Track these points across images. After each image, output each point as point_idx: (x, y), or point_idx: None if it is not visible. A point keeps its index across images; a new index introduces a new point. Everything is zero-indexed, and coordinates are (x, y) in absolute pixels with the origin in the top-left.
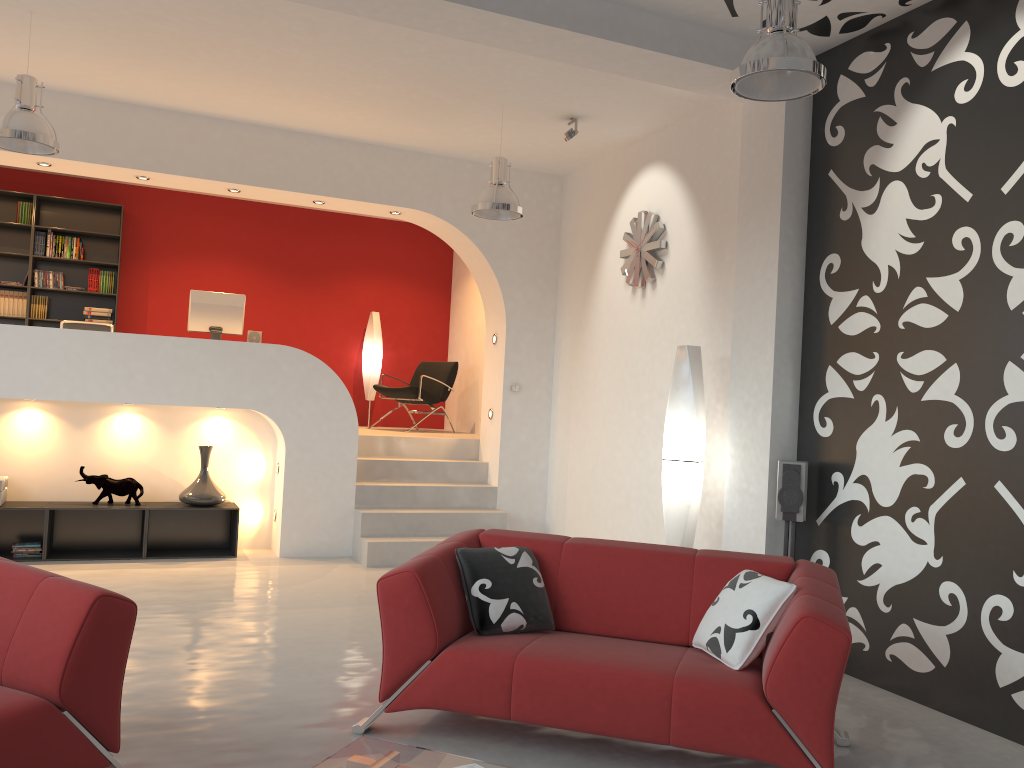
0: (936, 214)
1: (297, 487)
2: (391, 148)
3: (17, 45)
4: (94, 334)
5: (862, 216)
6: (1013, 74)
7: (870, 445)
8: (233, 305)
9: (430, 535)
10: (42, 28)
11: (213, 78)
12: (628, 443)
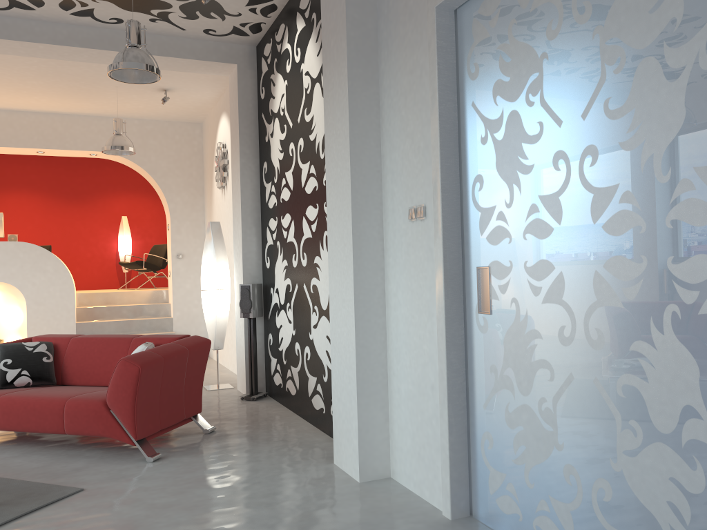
0: (285, 136)
1: (36, 327)
2: (82, 115)
3: None
4: None
5: (270, 139)
6: (297, 55)
7: (278, 270)
8: None
9: None
10: None
11: None
12: None
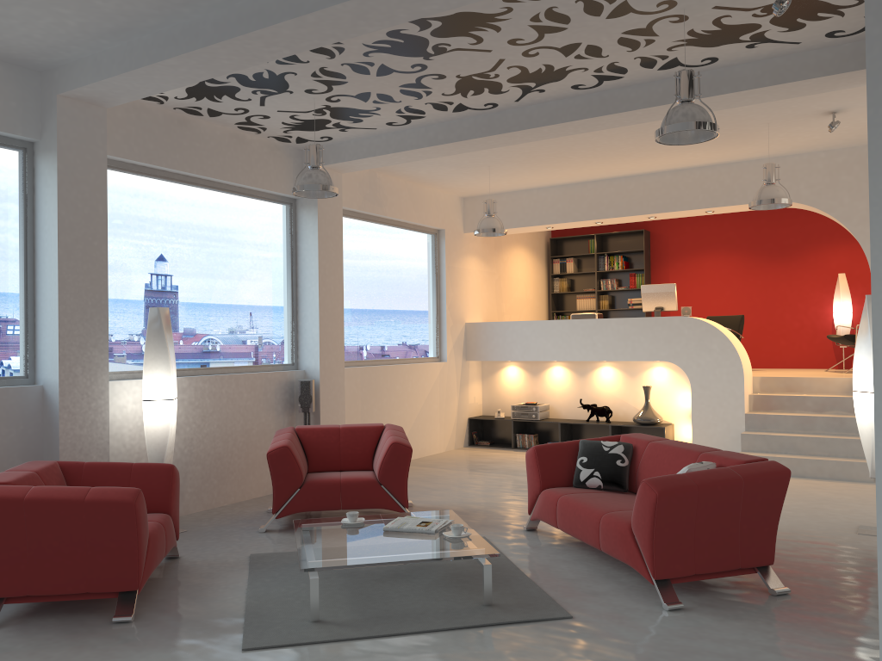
0: None
1: (701, 414)
2: (752, 160)
3: (504, 177)
4: (573, 321)
5: None
6: None
7: None
8: (667, 291)
9: (799, 454)
10: (501, 169)
11: (594, 163)
12: None
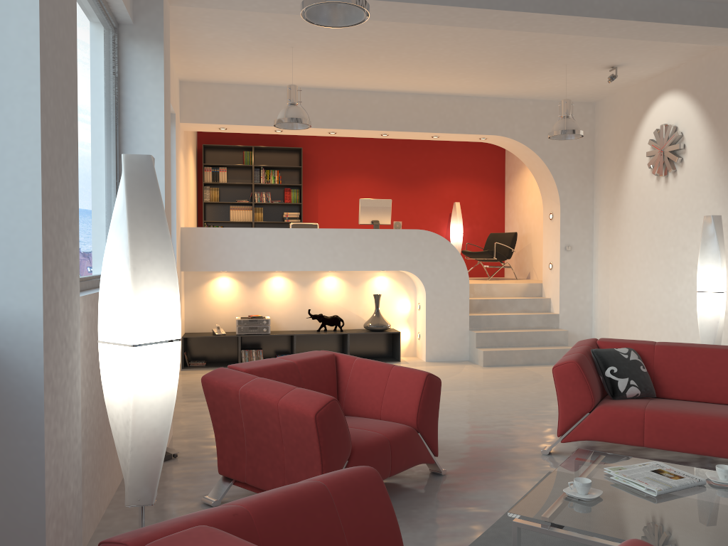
0: None
1: (433, 318)
2: (480, 97)
3: (275, 65)
4: (314, 230)
5: None
6: None
7: None
8: (384, 206)
9: (519, 346)
10: (294, 54)
11: (382, 69)
12: (658, 281)
